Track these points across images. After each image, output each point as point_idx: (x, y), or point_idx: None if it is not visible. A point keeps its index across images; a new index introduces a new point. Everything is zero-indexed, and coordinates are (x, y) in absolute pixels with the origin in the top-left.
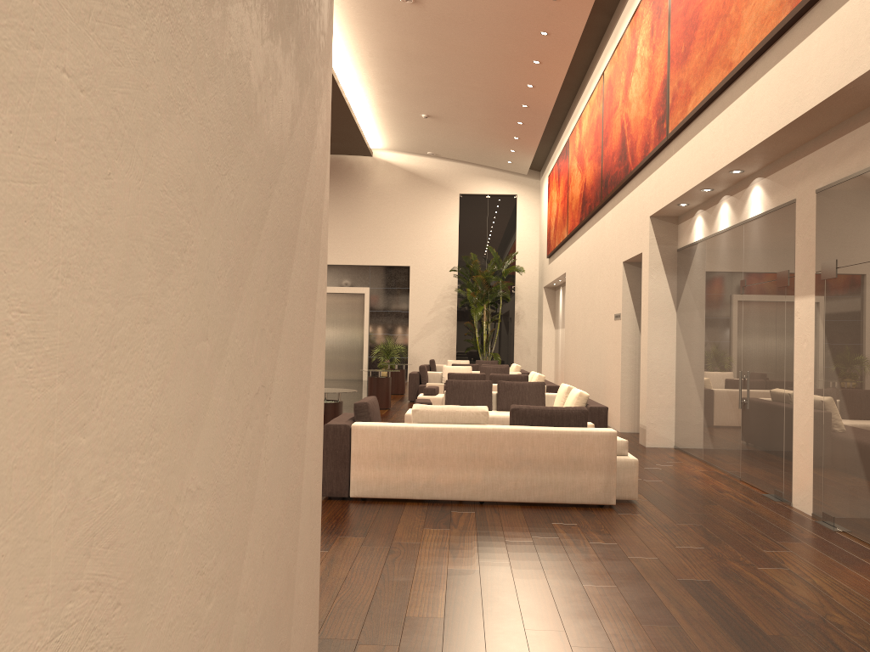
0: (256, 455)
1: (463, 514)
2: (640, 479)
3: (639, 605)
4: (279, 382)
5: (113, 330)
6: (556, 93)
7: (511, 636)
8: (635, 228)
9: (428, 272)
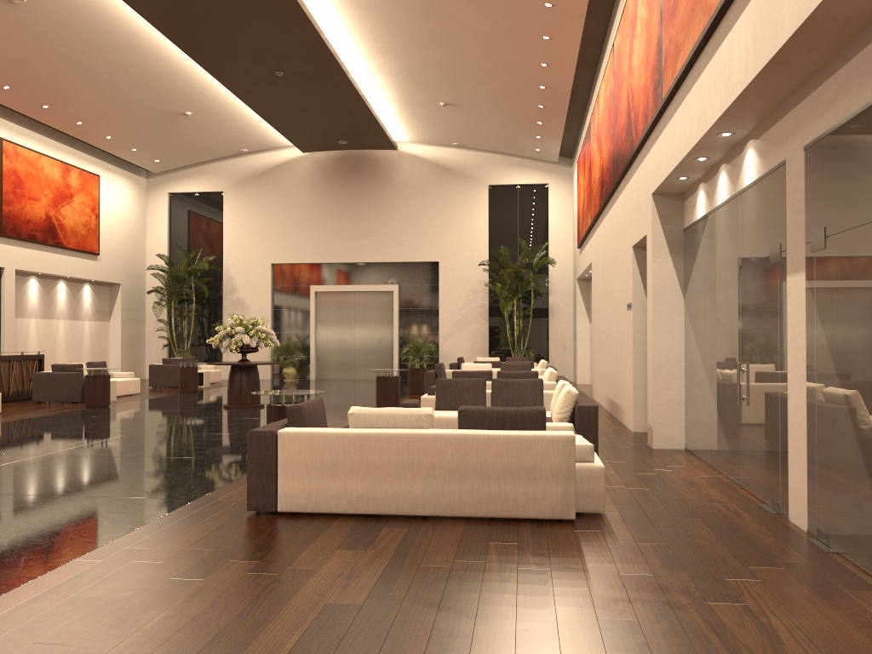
0: None
1: (393, 531)
2: (624, 487)
3: None
4: None
5: None
6: (572, 71)
7: None
8: (641, 209)
9: (458, 267)
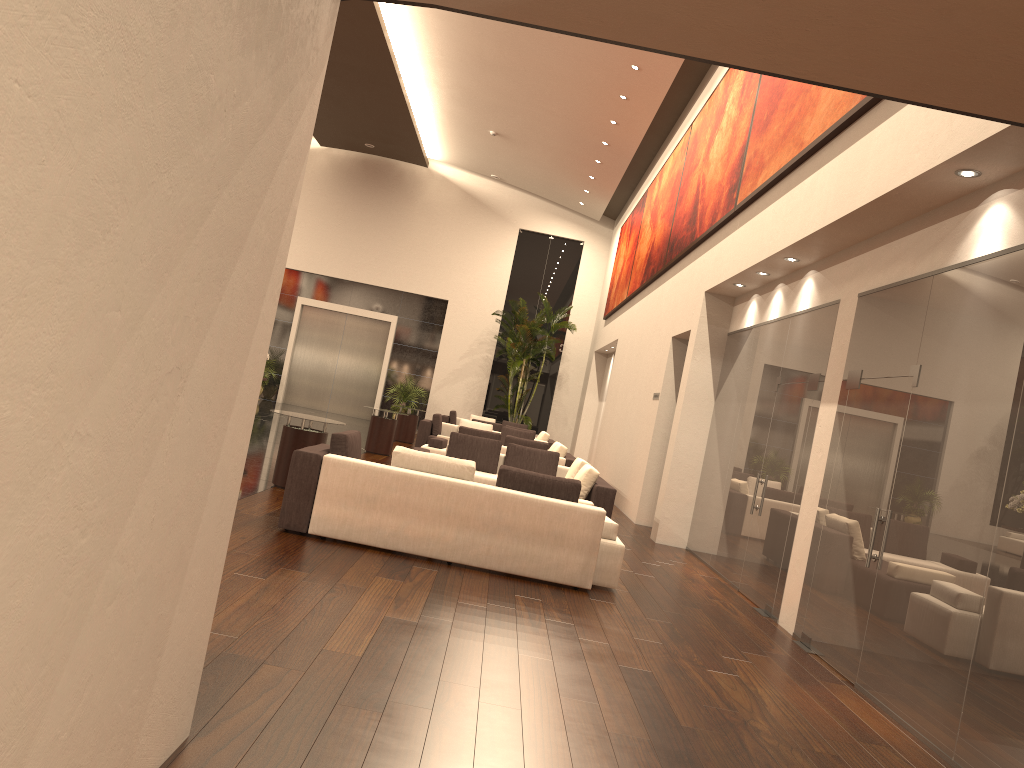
0: (159, 428)
1: (424, 570)
2: (631, 571)
3: (566, 680)
4: (199, 370)
5: (26, 282)
6: (640, 136)
7: (423, 683)
8: (690, 302)
9: (468, 312)
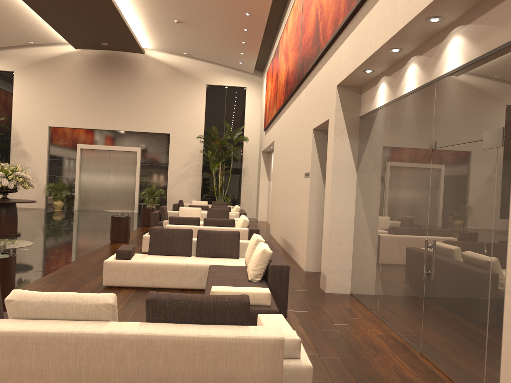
0: None
1: None
2: (317, 354)
3: None
4: None
5: None
6: (269, 3)
7: None
8: (324, 99)
9: (183, 138)
